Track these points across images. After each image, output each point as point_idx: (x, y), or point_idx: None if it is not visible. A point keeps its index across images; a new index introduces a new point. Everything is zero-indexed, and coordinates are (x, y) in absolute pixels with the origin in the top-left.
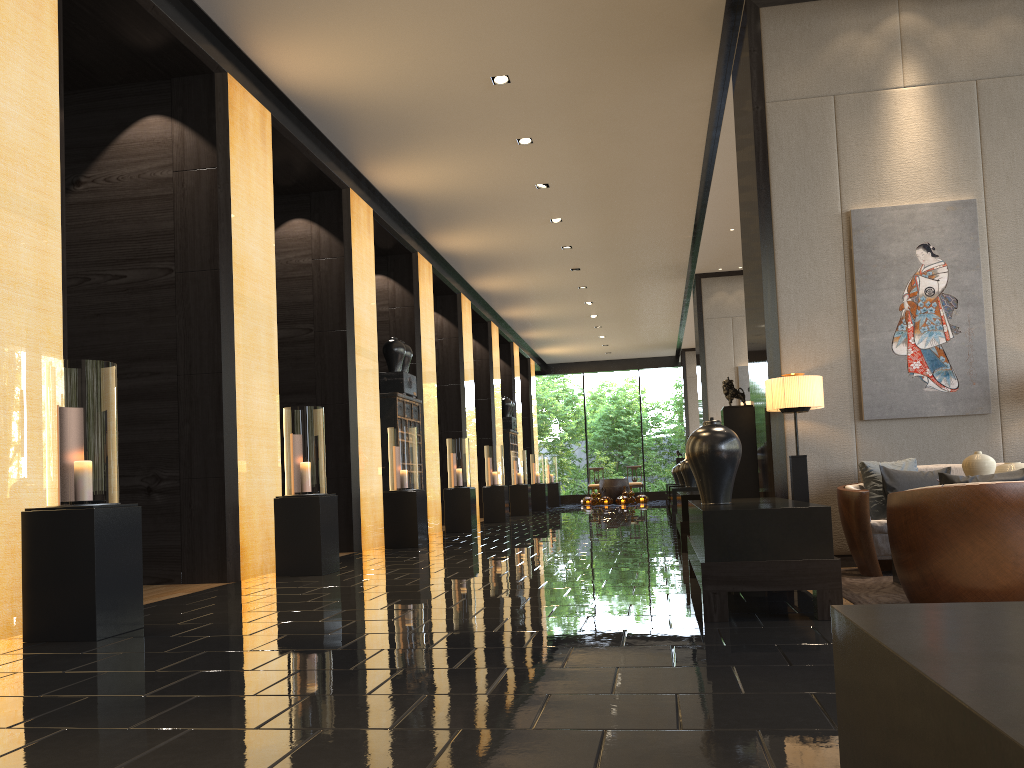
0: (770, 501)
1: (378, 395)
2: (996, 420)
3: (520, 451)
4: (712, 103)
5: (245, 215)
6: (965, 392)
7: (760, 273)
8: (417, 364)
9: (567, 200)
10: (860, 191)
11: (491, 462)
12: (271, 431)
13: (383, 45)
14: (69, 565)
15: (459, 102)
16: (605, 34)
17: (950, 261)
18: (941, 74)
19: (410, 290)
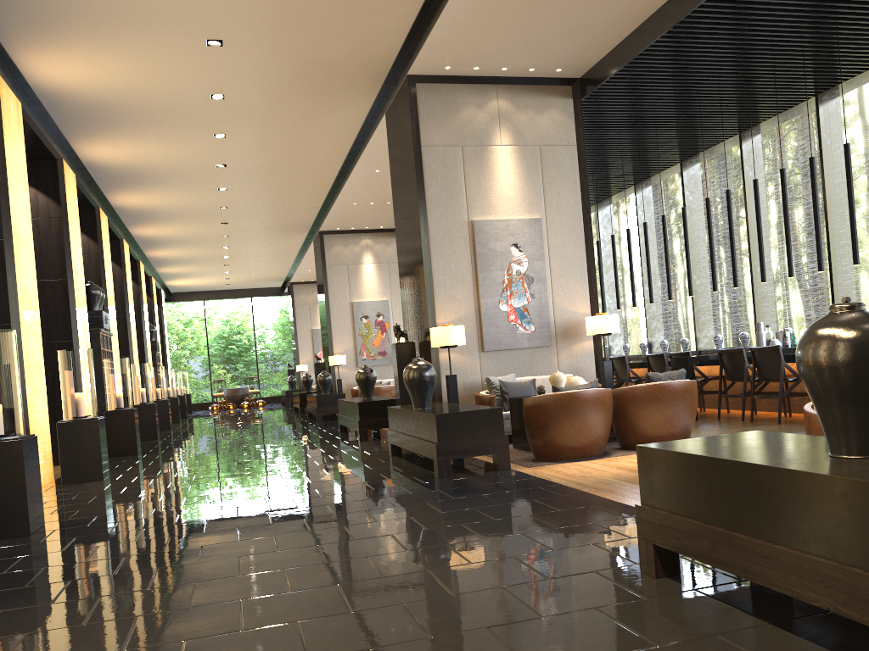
0: (451, 405)
1: (88, 331)
2: (554, 349)
3: (170, 370)
4: (363, 125)
5: (15, 192)
6: (538, 333)
7: (421, 257)
8: (104, 302)
9: (237, 176)
10: (478, 208)
11: (156, 381)
12: (40, 368)
13: (134, 66)
14: (2, 482)
15: (179, 107)
16: (304, 79)
17: (529, 254)
18: (521, 140)
19: (95, 240)
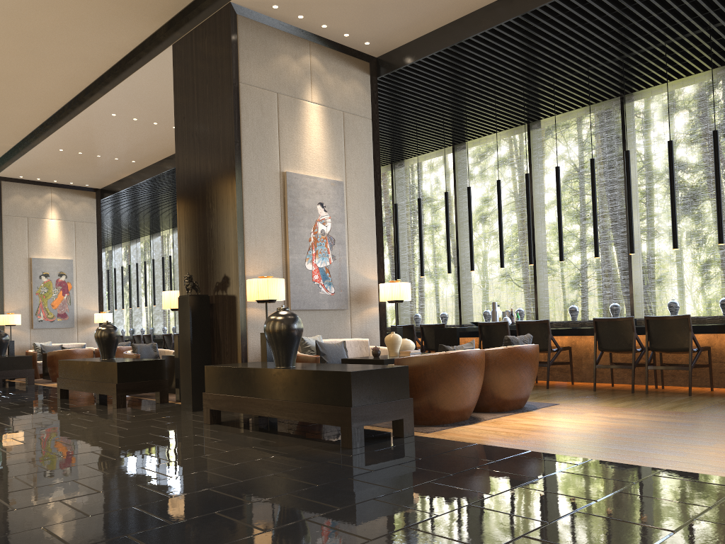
0: (306, 364)
1: None
2: (348, 313)
3: None
4: (126, 56)
5: None
6: (337, 296)
7: (232, 201)
8: None
9: None
10: (290, 160)
11: None
12: None
13: None
14: None
15: None
16: None
17: (332, 216)
18: (328, 101)
19: None
